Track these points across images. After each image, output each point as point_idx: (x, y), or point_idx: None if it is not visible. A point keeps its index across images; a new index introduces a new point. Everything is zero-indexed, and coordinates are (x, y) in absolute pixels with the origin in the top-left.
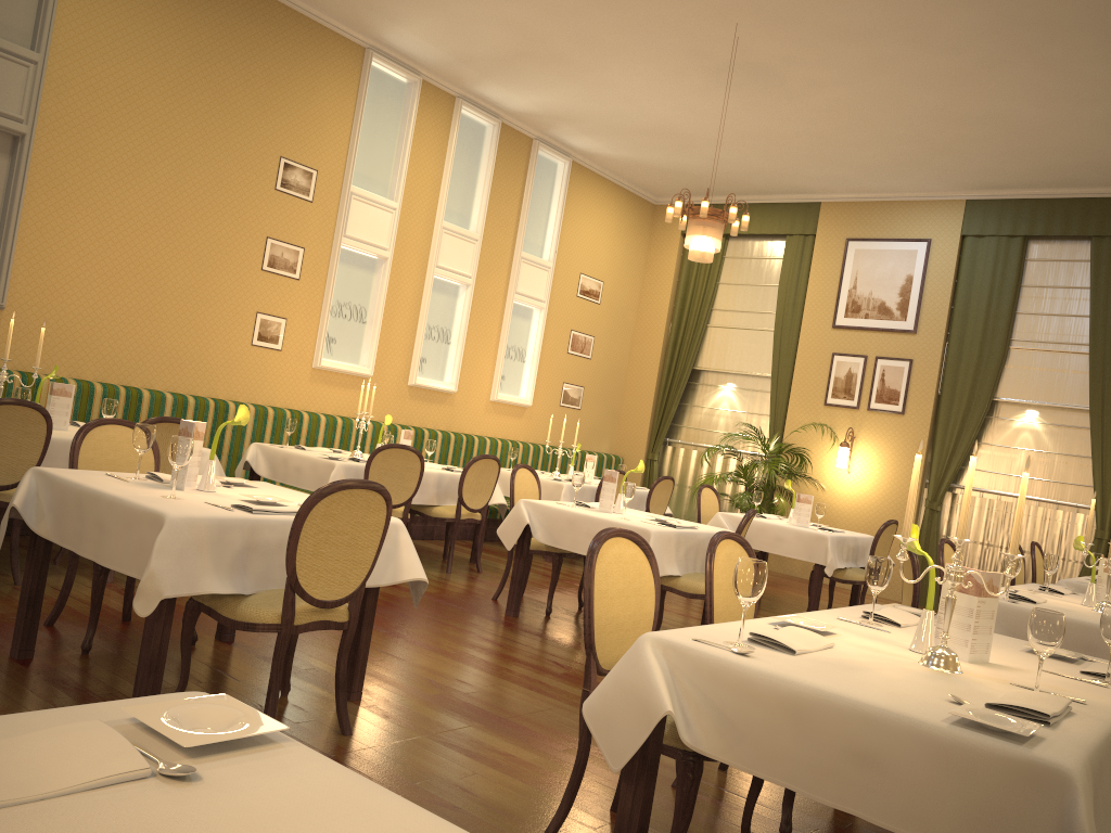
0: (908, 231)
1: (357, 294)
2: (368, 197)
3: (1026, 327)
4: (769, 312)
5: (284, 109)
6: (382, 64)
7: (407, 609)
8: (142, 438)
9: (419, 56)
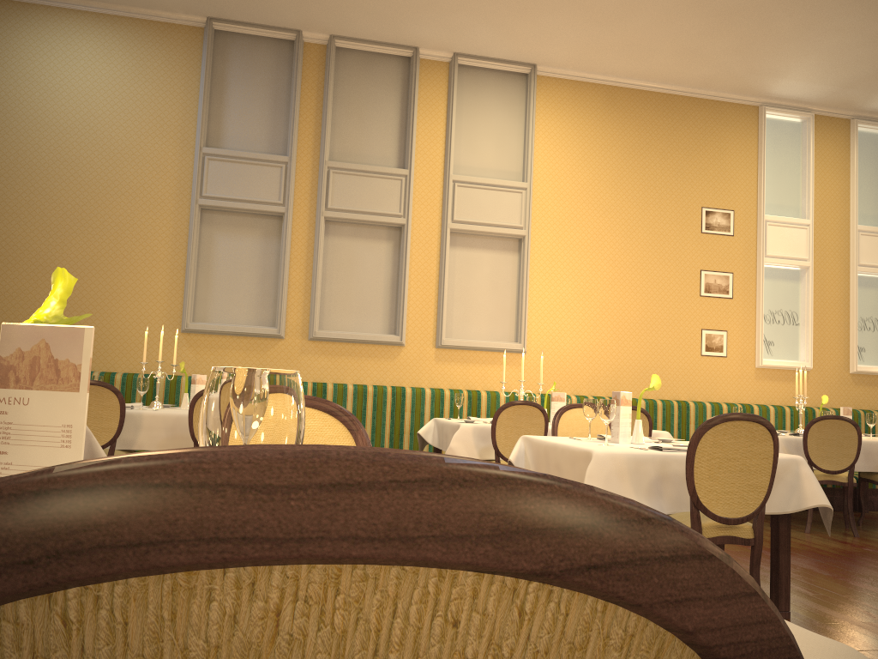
0: None
1: (786, 302)
2: (781, 221)
3: None
4: None
5: (699, 171)
6: (775, 114)
7: (855, 559)
8: (588, 409)
9: (806, 97)
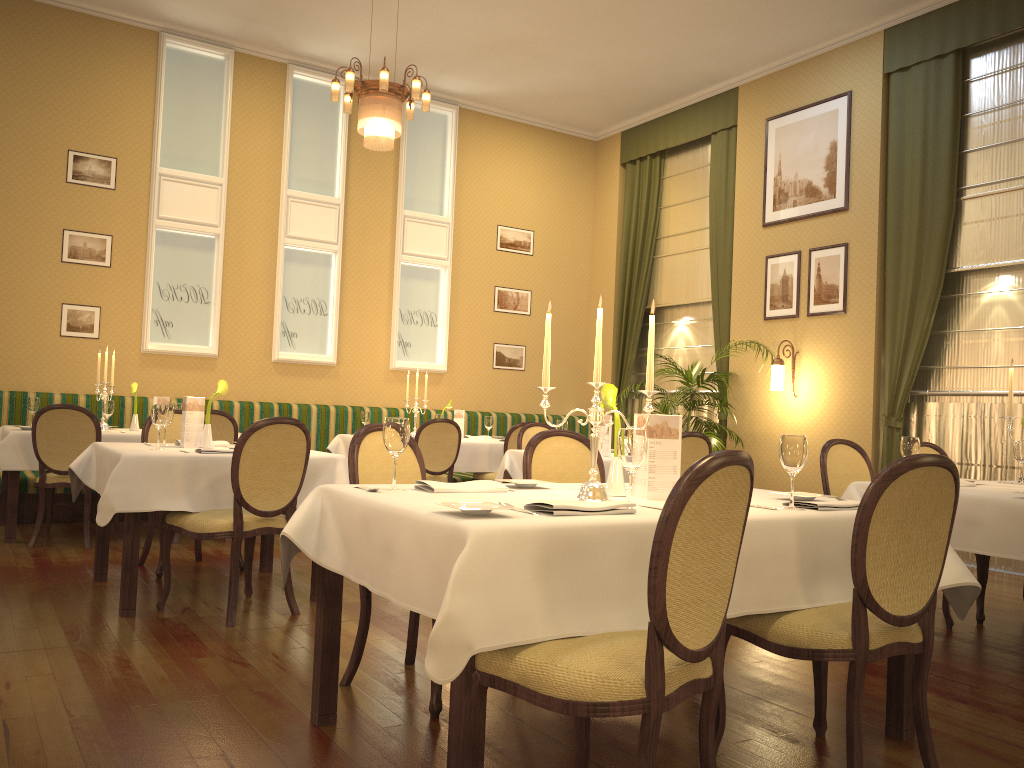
0: (827, 89)
1: (193, 275)
2: (183, 177)
3: (977, 167)
4: (707, 227)
5: (66, 103)
6: (182, 44)
7: None
8: None
9: (216, 28)
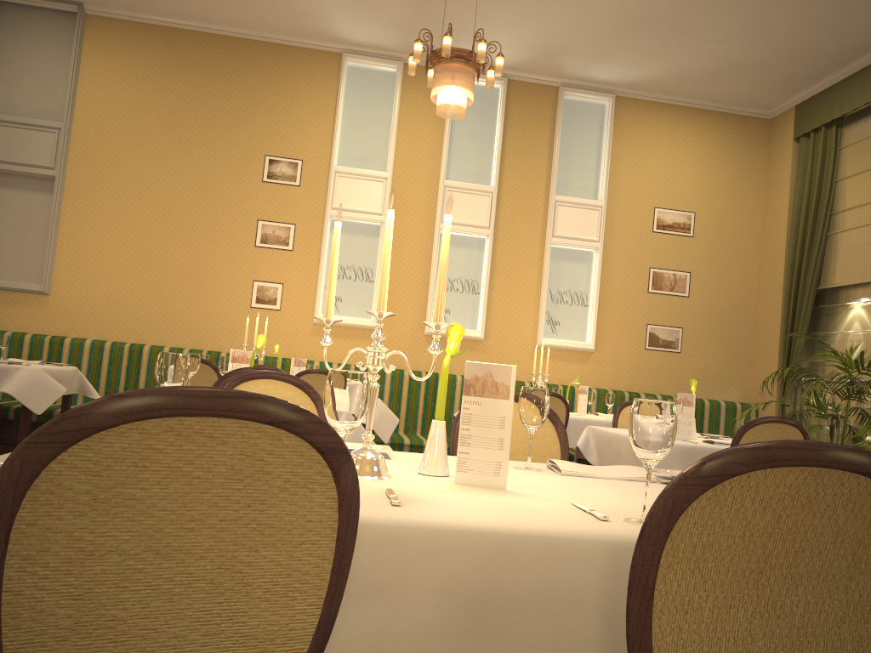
0: None
1: (361, 257)
2: (354, 173)
3: None
4: None
5: (265, 118)
6: (359, 61)
7: None
8: None
9: (385, 44)
